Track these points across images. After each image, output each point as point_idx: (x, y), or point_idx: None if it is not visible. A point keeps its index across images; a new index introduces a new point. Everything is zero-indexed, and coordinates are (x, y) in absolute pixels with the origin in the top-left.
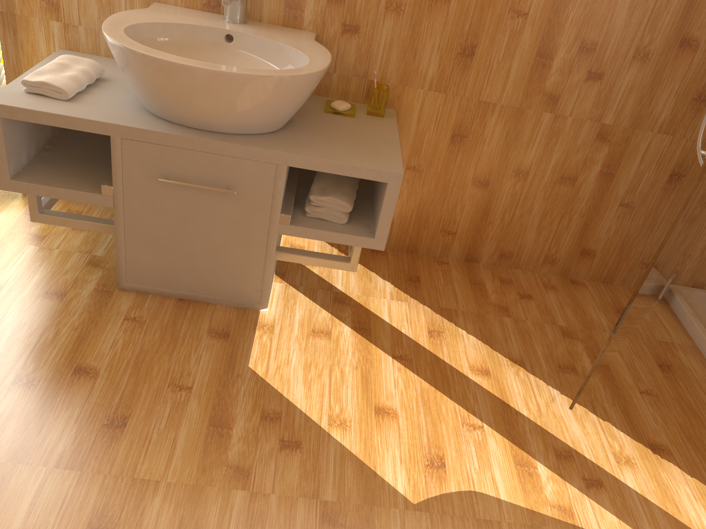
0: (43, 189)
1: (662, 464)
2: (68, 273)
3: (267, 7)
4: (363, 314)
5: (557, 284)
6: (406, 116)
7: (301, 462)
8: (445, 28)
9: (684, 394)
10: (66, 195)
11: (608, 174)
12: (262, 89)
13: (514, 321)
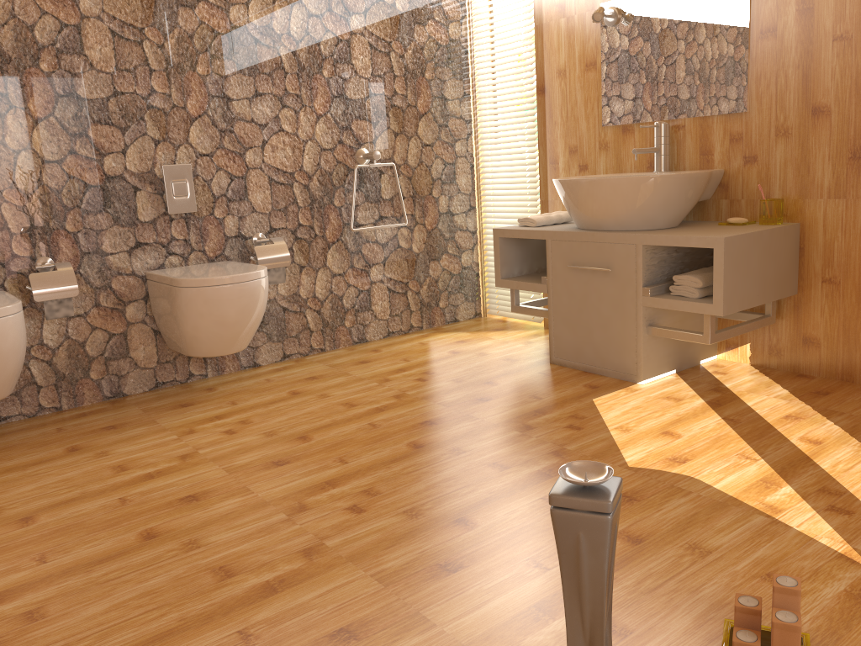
0: (514, 283)
1: None
2: (528, 355)
3: (687, 158)
4: (729, 398)
5: None
6: (811, 228)
7: (571, 434)
8: (831, 138)
9: None
10: (524, 286)
11: None
12: (622, 189)
13: None
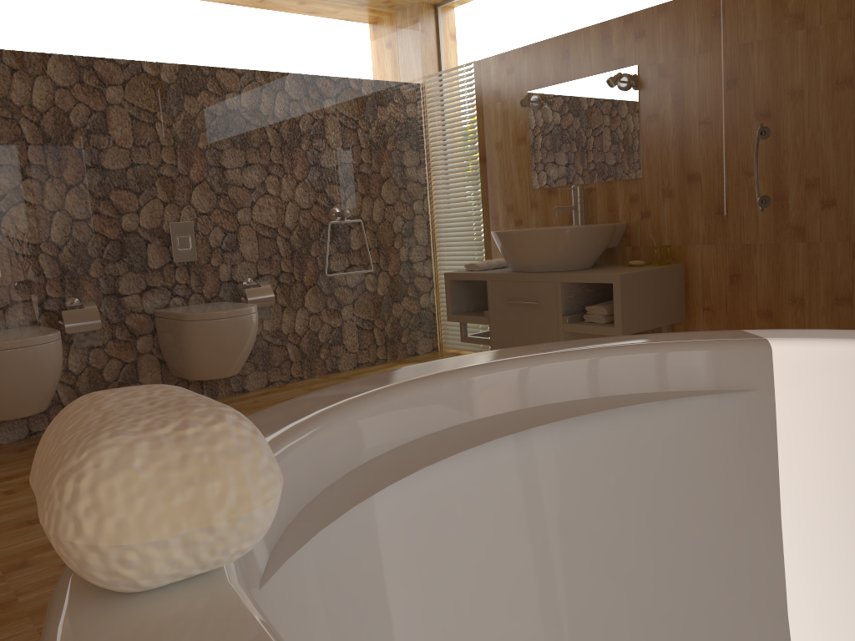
0: (462, 317)
1: None
2: None
3: (599, 214)
4: None
5: None
6: (692, 267)
7: None
8: (702, 198)
9: None
10: (471, 320)
11: None
12: (544, 238)
13: None
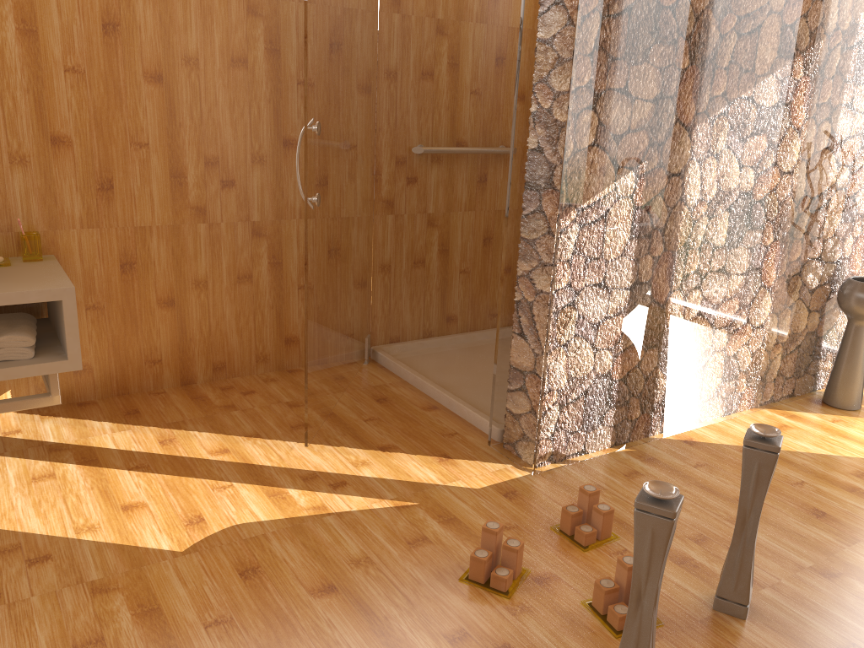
0: None
1: (392, 455)
2: None
3: None
4: (86, 451)
5: (276, 376)
6: (67, 258)
7: (56, 566)
8: (77, 169)
9: (401, 410)
10: None
11: (277, 264)
12: None
13: (243, 411)
